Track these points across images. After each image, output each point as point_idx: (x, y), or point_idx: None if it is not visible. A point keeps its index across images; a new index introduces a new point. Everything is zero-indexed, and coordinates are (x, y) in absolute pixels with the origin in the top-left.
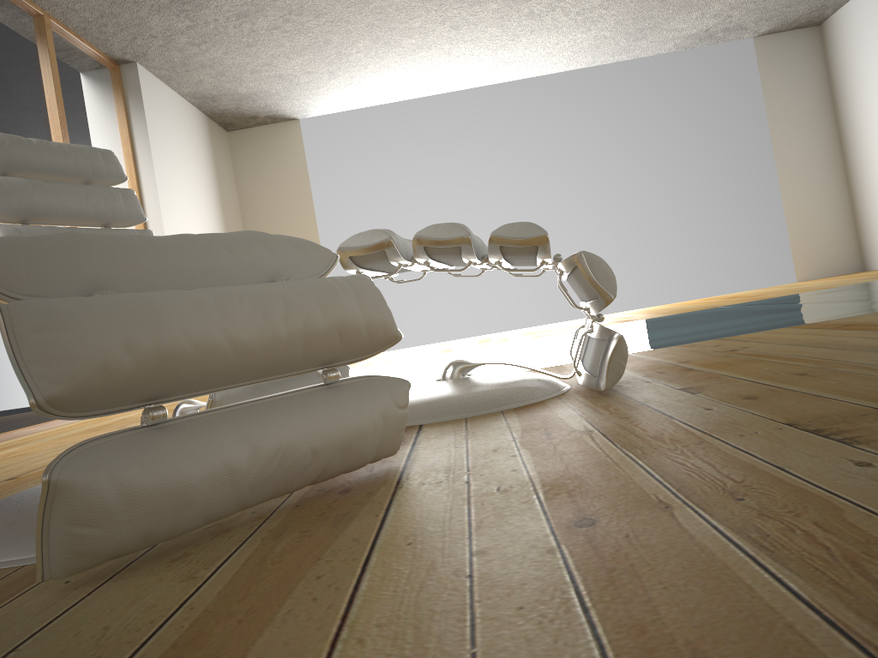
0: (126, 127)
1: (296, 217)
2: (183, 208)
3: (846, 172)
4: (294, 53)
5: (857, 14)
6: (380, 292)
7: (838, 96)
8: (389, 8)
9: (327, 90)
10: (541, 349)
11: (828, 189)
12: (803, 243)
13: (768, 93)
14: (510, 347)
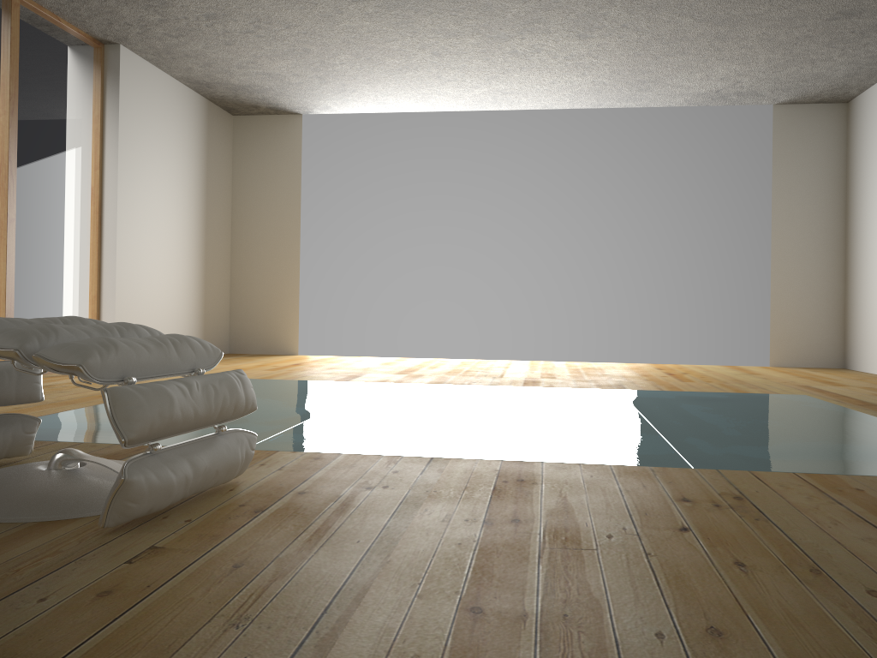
0: (99, 105)
1: (282, 209)
2: (149, 189)
3: (845, 262)
4: (276, 56)
5: None
6: None
7: (851, 181)
8: (361, 29)
9: (321, 93)
10: (366, 410)
11: (822, 276)
12: (785, 327)
13: (778, 166)
14: (374, 394)
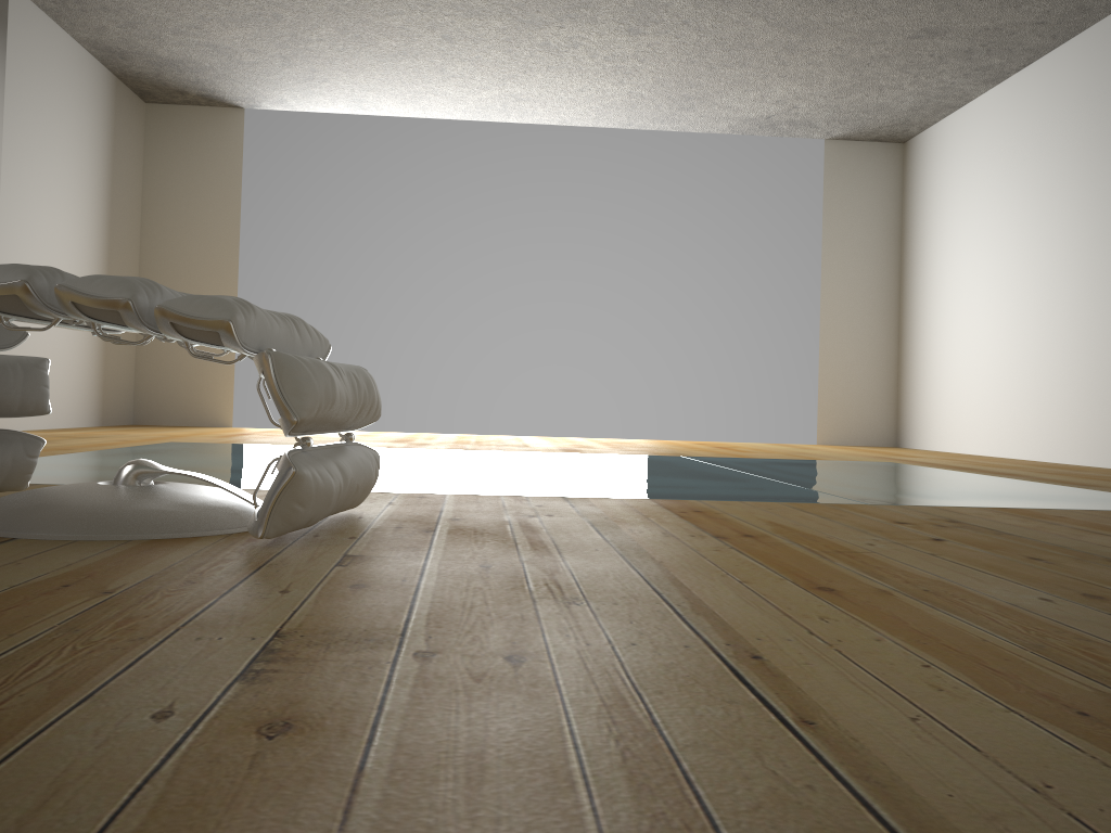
0: None
1: (214, 232)
2: (41, 188)
3: (899, 325)
4: (232, 21)
5: (943, 140)
6: None
7: (908, 232)
8: None
9: (280, 79)
10: (410, 465)
11: (875, 341)
12: (834, 399)
13: (829, 211)
14: (396, 455)
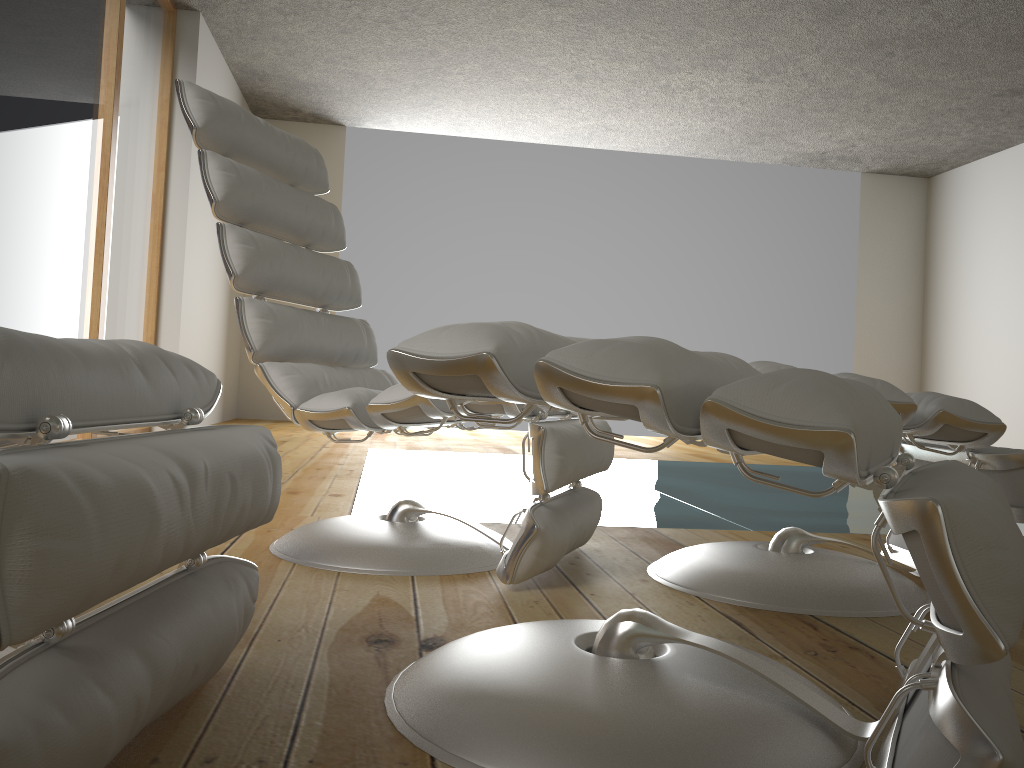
0: (169, 87)
1: None
2: (205, 202)
3: (923, 339)
4: (389, 54)
5: (976, 179)
6: None
7: (933, 258)
8: (524, 38)
9: (398, 104)
10: (682, 486)
11: (902, 353)
12: None
13: (864, 236)
14: (614, 469)
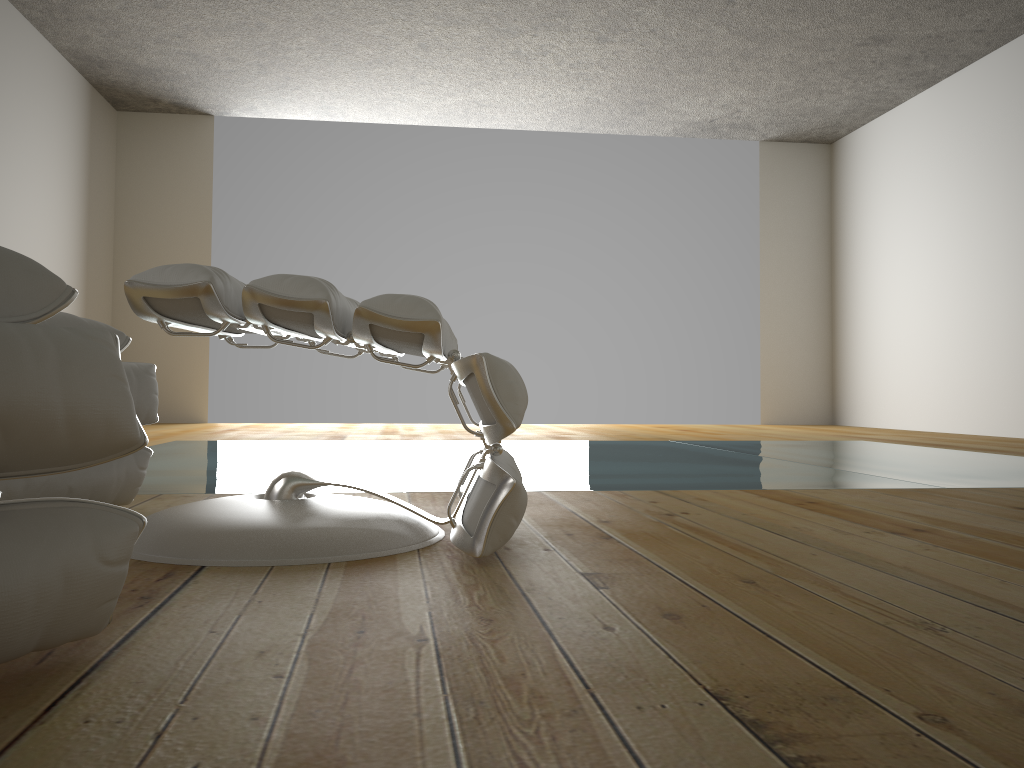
0: None
1: (186, 235)
2: (27, 193)
3: (832, 311)
4: (216, 30)
5: (872, 140)
6: (119, 364)
7: (838, 226)
8: (345, 4)
9: (254, 87)
10: (445, 459)
11: (810, 327)
12: (775, 382)
13: (765, 207)
14: (412, 448)
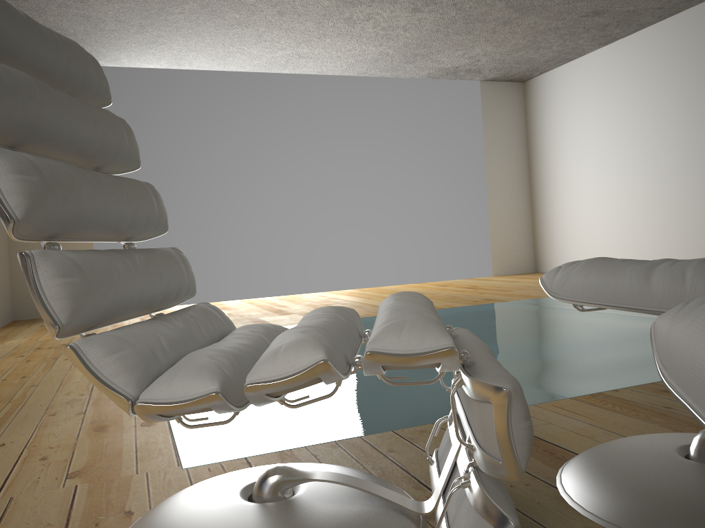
0: None
1: None
2: None
3: (531, 196)
4: None
5: (559, 80)
6: None
7: (533, 138)
8: None
9: (127, 43)
10: None
11: (519, 207)
12: (499, 246)
13: (486, 126)
14: None
